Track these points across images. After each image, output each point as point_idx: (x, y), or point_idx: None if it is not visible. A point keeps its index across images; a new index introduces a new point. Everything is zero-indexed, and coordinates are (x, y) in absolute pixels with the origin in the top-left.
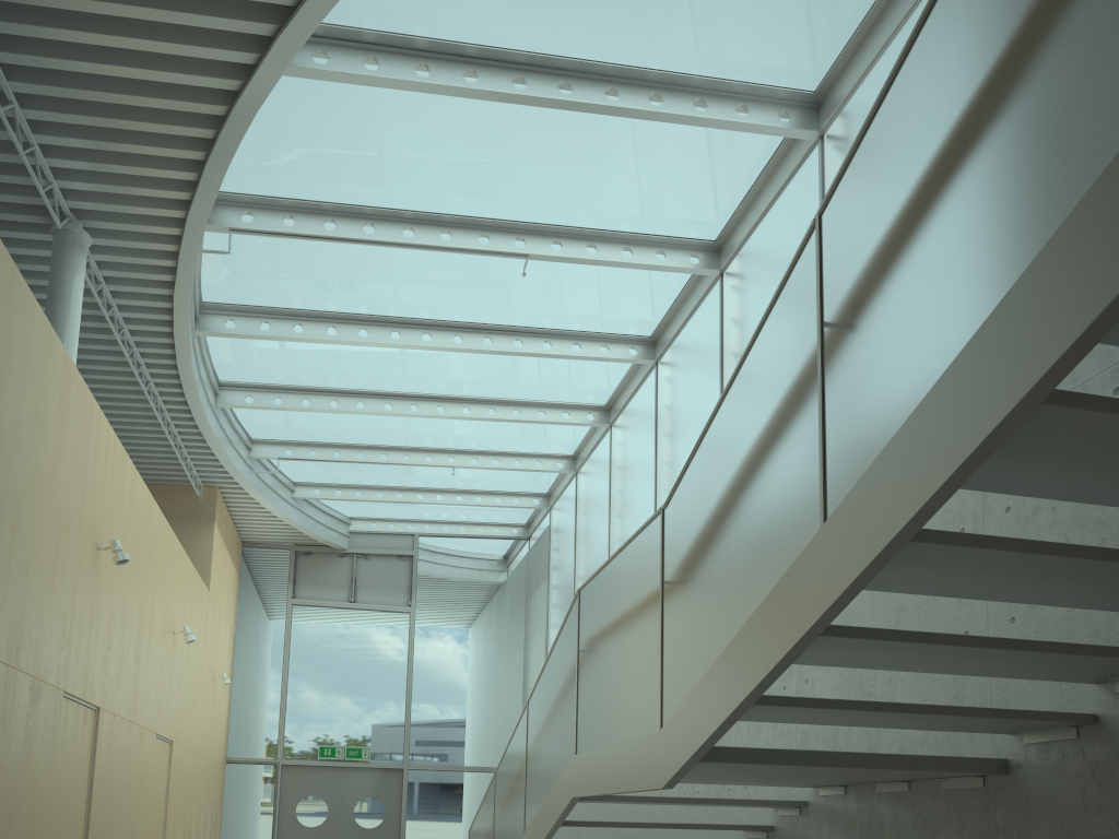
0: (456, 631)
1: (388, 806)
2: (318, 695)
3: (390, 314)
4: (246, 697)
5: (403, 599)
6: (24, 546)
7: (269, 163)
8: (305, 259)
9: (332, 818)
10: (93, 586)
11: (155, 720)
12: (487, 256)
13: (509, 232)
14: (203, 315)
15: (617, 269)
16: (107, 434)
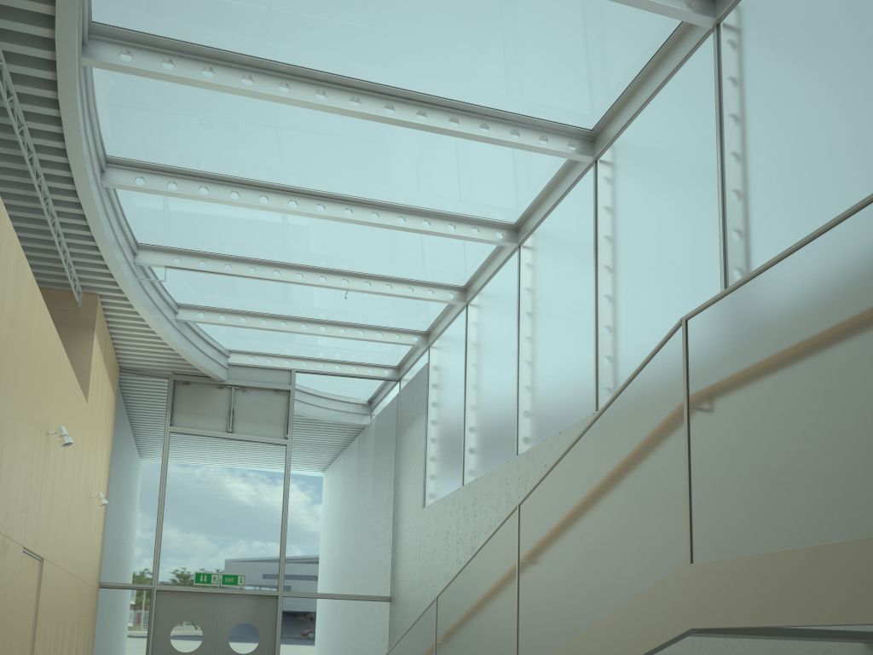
0: (330, 465)
1: (262, 632)
2: (195, 522)
3: (317, 66)
4: (121, 522)
5: (280, 432)
6: None
7: None
8: None
9: (207, 644)
10: None
11: (22, 531)
12: None
13: None
14: (93, 41)
15: (592, 18)
16: None
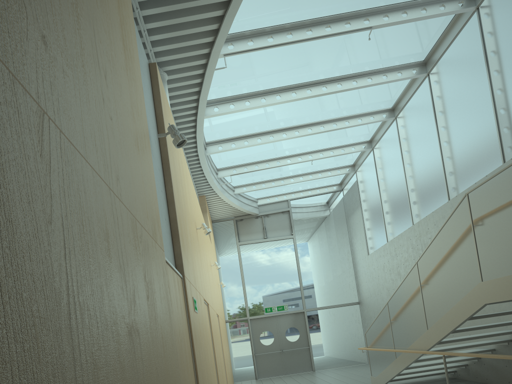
0: (316, 242)
1: (300, 330)
2: (259, 284)
3: (290, 83)
4: (228, 291)
5: (288, 232)
6: (188, 230)
7: (242, 12)
8: (253, 63)
9: (276, 339)
10: (198, 247)
11: (215, 307)
12: (350, 33)
13: (360, 17)
14: None
15: (413, 23)
16: (188, 173)
